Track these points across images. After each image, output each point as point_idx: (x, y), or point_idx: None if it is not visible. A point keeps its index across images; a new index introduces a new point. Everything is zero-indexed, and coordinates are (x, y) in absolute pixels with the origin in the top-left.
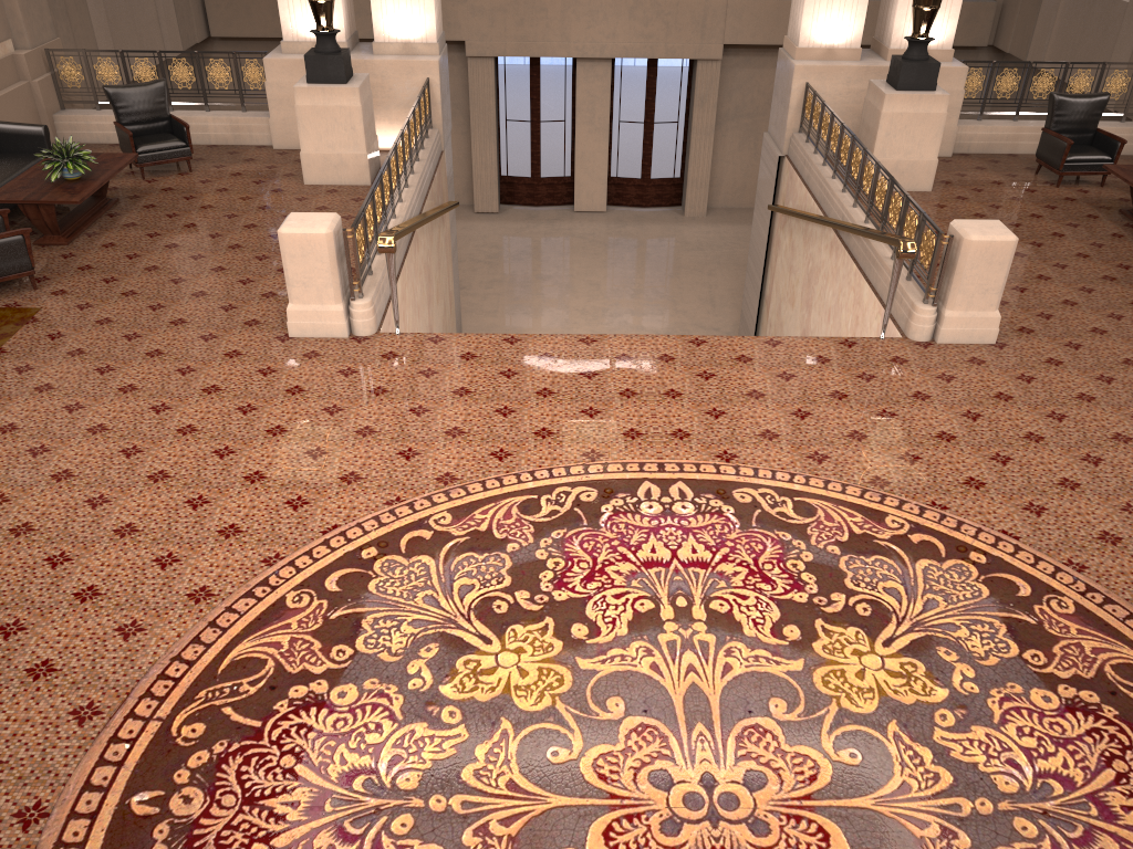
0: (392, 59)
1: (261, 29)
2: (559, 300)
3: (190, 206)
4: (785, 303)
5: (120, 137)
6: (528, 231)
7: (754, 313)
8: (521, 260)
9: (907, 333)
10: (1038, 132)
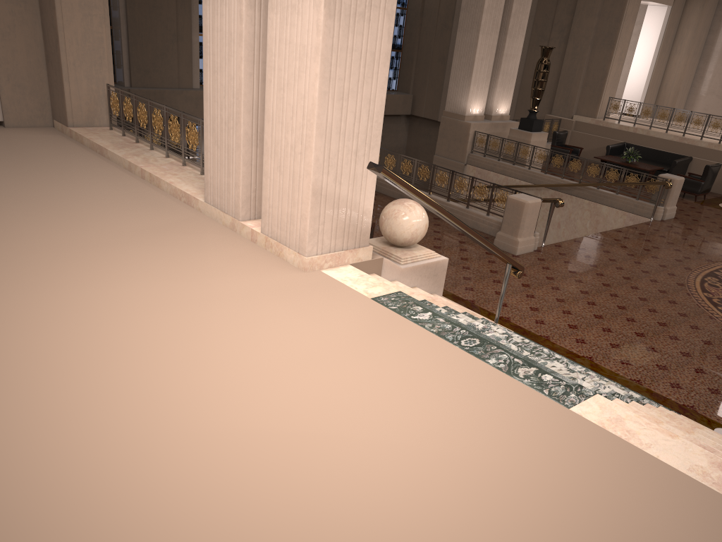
0: None
1: None
2: None
3: None
4: None
5: None
6: None
7: None
8: None
9: (654, 218)
10: None
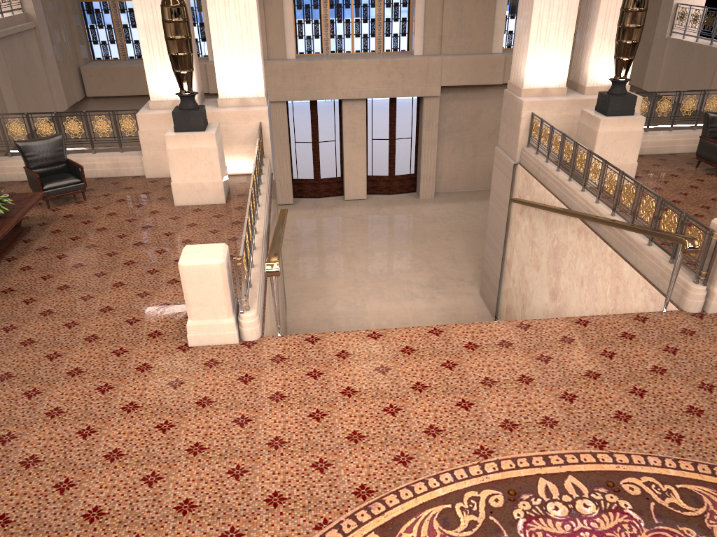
0: (233, 110)
1: (122, 90)
2: (347, 265)
3: (88, 229)
4: (528, 267)
5: (29, 178)
6: (316, 216)
7: (496, 271)
8: (315, 237)
9: (682, 306)
10: (688, 137)
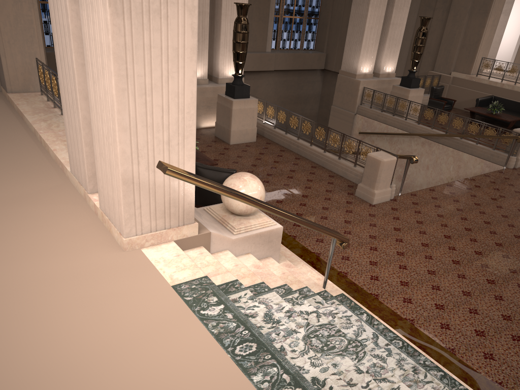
0: None
1: None
2: None
3: None
4: None
5: None
6: None
7: None
8: None
9: (507, 166)
10: None
